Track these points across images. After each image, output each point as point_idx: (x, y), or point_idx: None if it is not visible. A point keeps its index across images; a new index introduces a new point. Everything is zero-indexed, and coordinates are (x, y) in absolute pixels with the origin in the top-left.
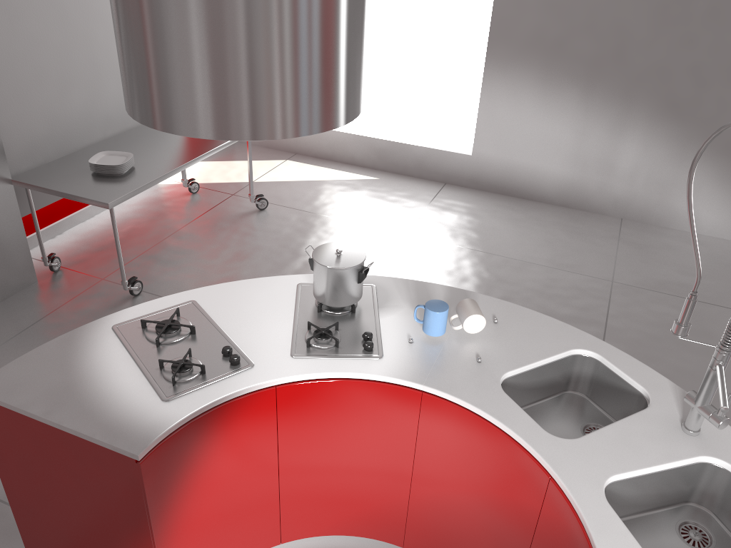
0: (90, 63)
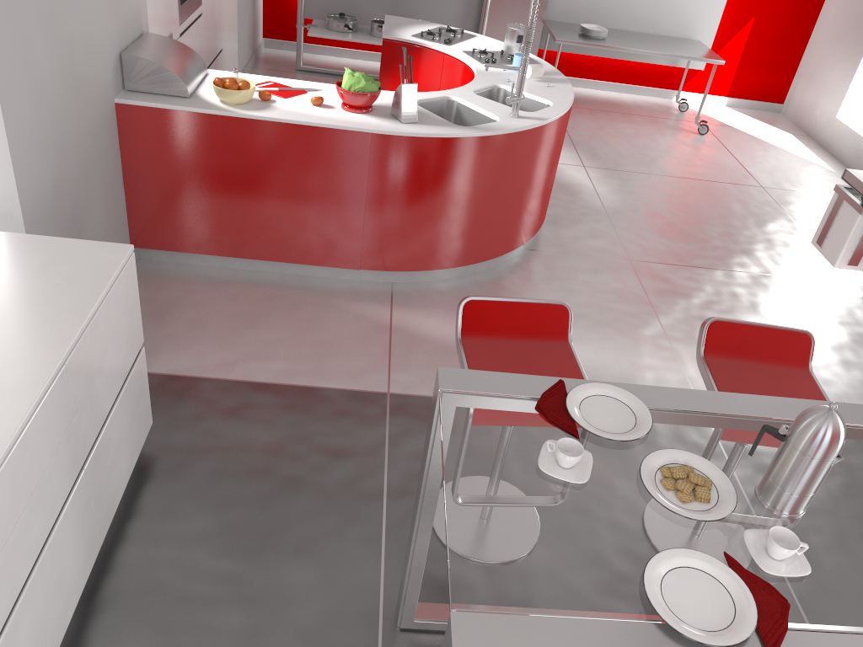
0: None
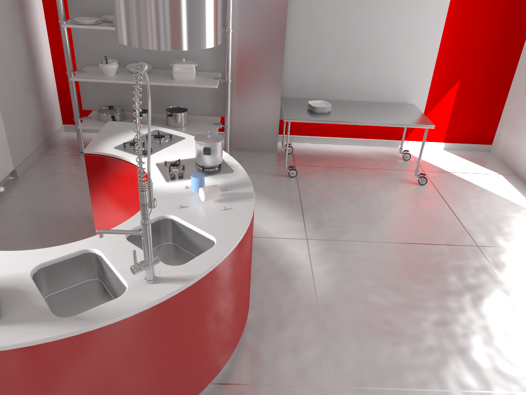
0: (356, 56)
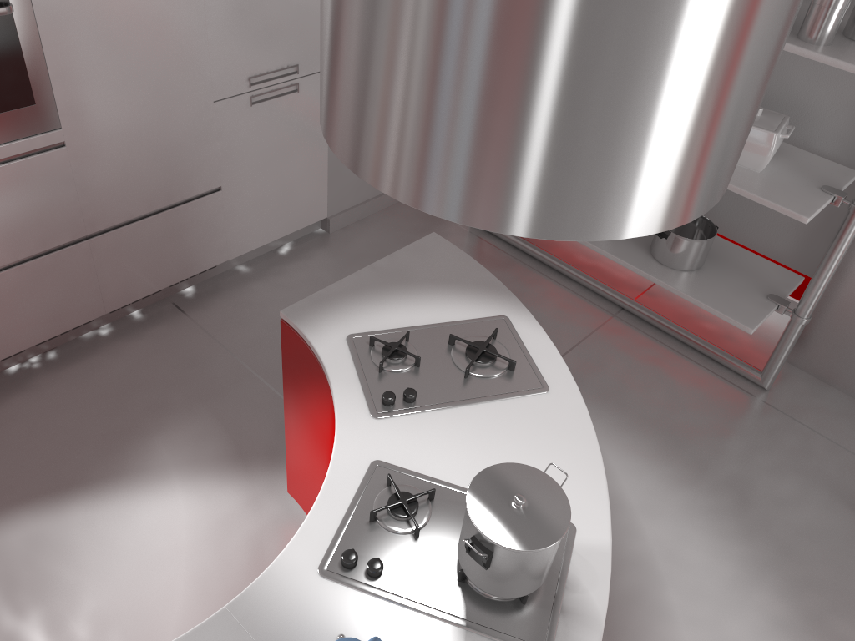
0: None
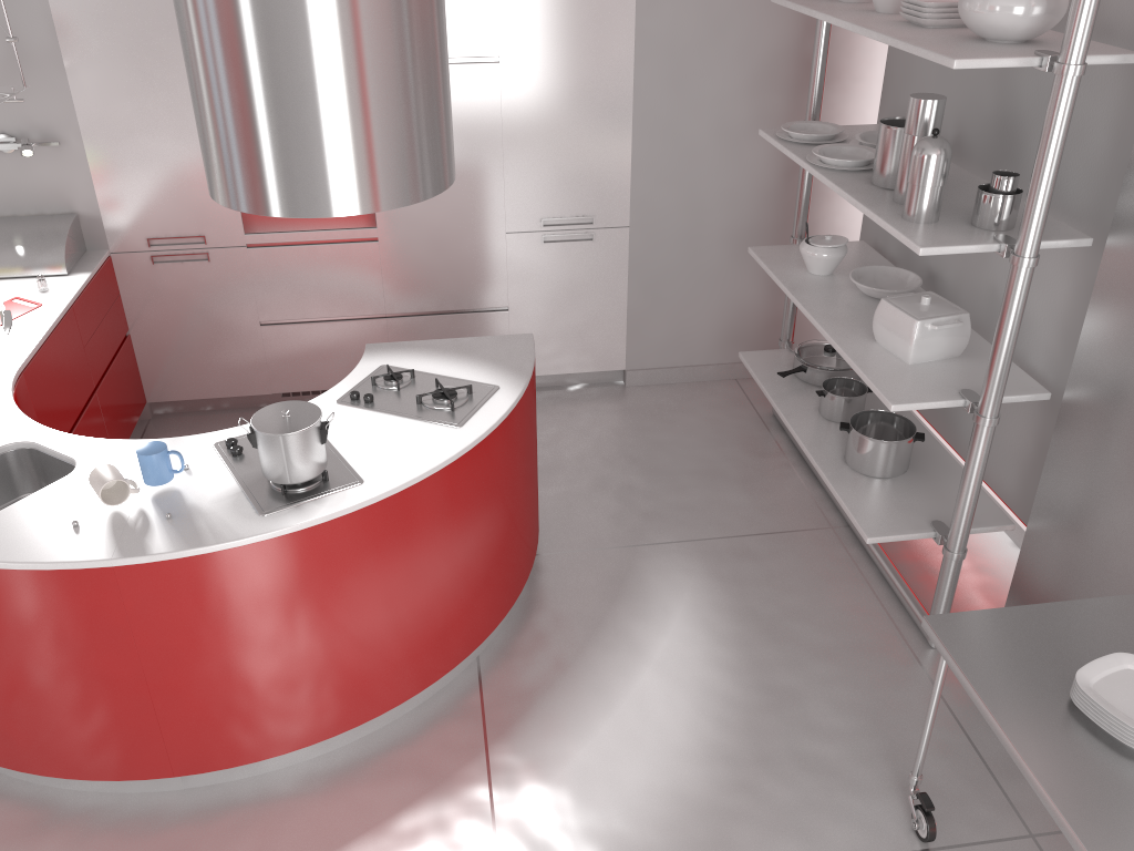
0: None
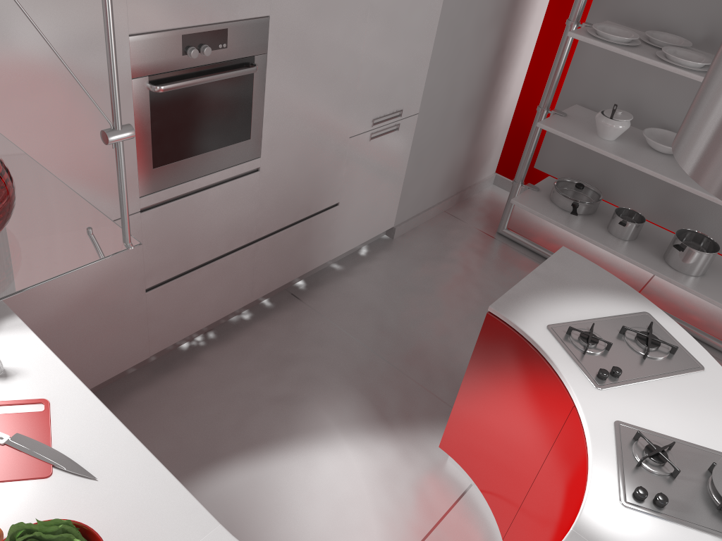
0: None
